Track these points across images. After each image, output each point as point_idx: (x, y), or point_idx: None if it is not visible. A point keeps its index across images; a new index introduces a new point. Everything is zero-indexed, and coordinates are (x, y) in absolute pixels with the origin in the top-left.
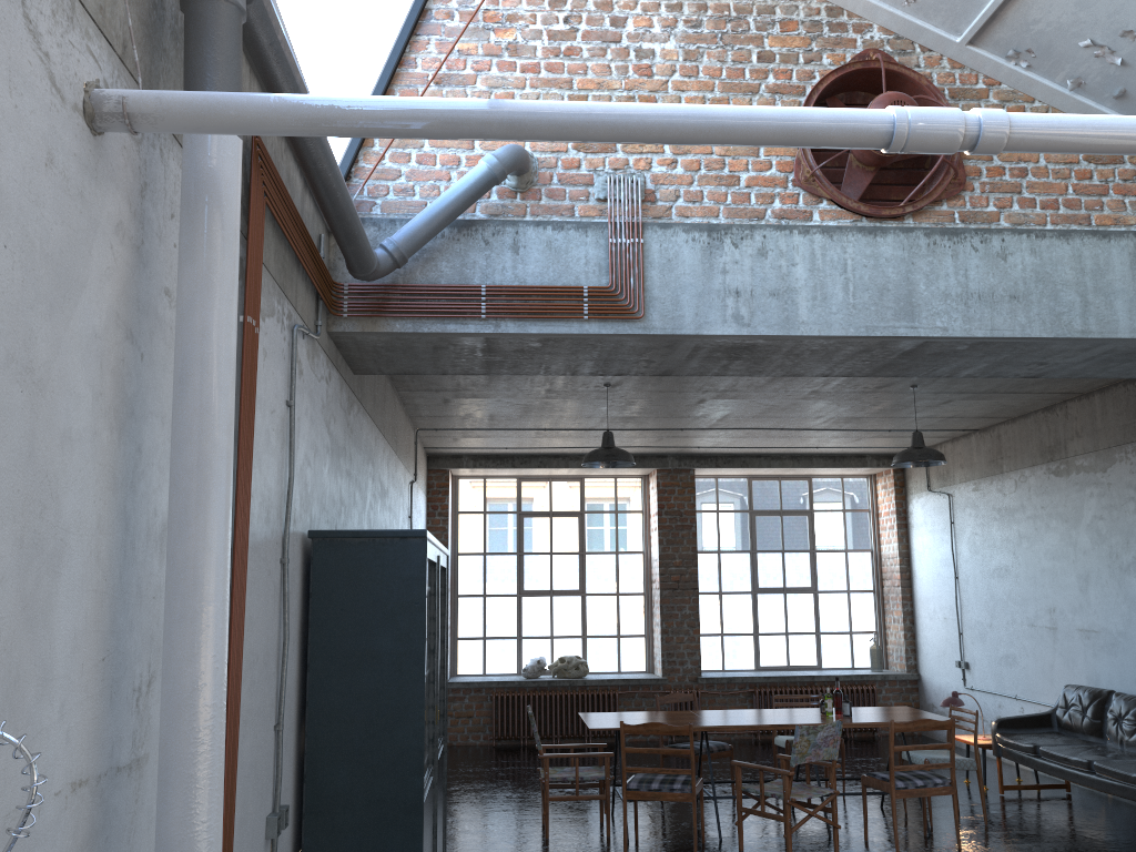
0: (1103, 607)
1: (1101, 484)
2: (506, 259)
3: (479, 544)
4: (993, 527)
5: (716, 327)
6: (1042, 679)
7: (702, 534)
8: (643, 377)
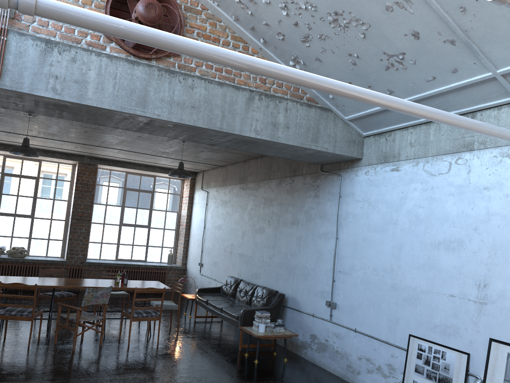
0: (247, 245)
1: (255, 195)
2: None
3: None
4: (219, 208)
5: (41, 92)
6: (224, 273)
7: (99, 195)
8: None
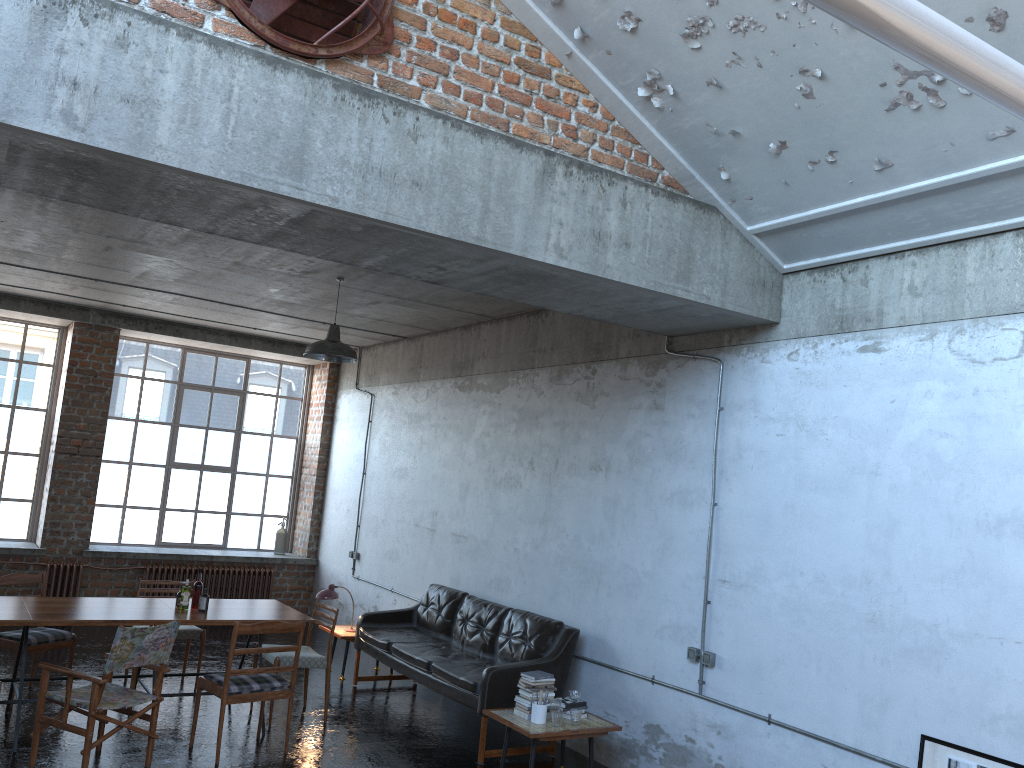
0: (475, 515)
1: (493, 403)
2: None
3: None
4: (402, 430)
5: (33, 121)
6: (416, 575)
7: (122, 399)
8: (21, 200)
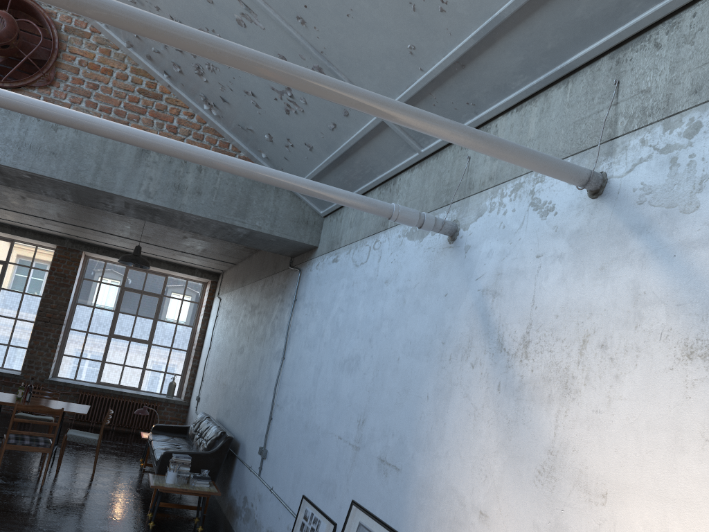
0: (230, 371)
1: (247, 302)
2: None
3: None
4: (224, 321)
5: None
6: (210, 410)
7: (86, 294)
8: None
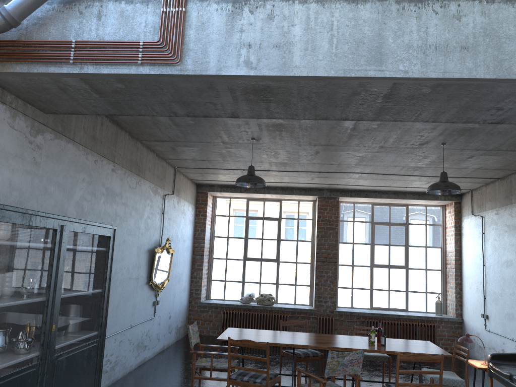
0: None
1: None
2: (92, 23)
3: (225, 232)
4: (505, 236)
5: (231, 70)
6: None
7: (344, 233)
8: (270, 133)
